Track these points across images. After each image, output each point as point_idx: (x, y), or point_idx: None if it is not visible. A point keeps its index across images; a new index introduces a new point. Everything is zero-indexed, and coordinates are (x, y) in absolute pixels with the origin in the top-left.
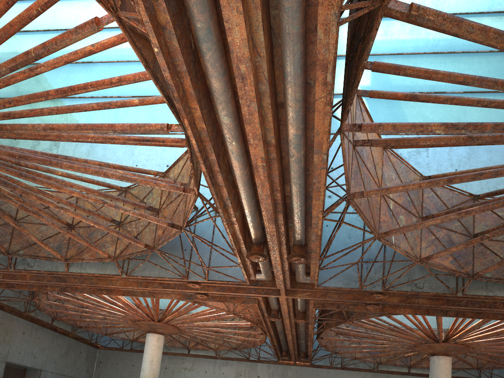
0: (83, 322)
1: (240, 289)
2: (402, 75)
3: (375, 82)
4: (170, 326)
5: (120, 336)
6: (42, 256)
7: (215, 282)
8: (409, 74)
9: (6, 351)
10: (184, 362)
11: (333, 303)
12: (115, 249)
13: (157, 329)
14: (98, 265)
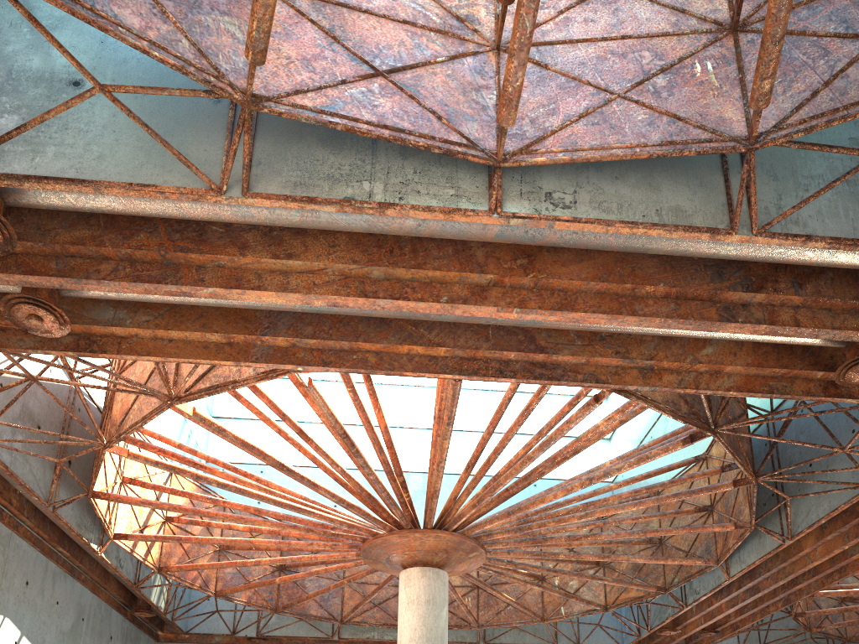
0: None
1: None
2: None
3: None
4: None
5: None
6: (694, 573)
7: None
8: None
9: None
10: None
11: None
12: (749, 508)
13: None
14: (754, 545)
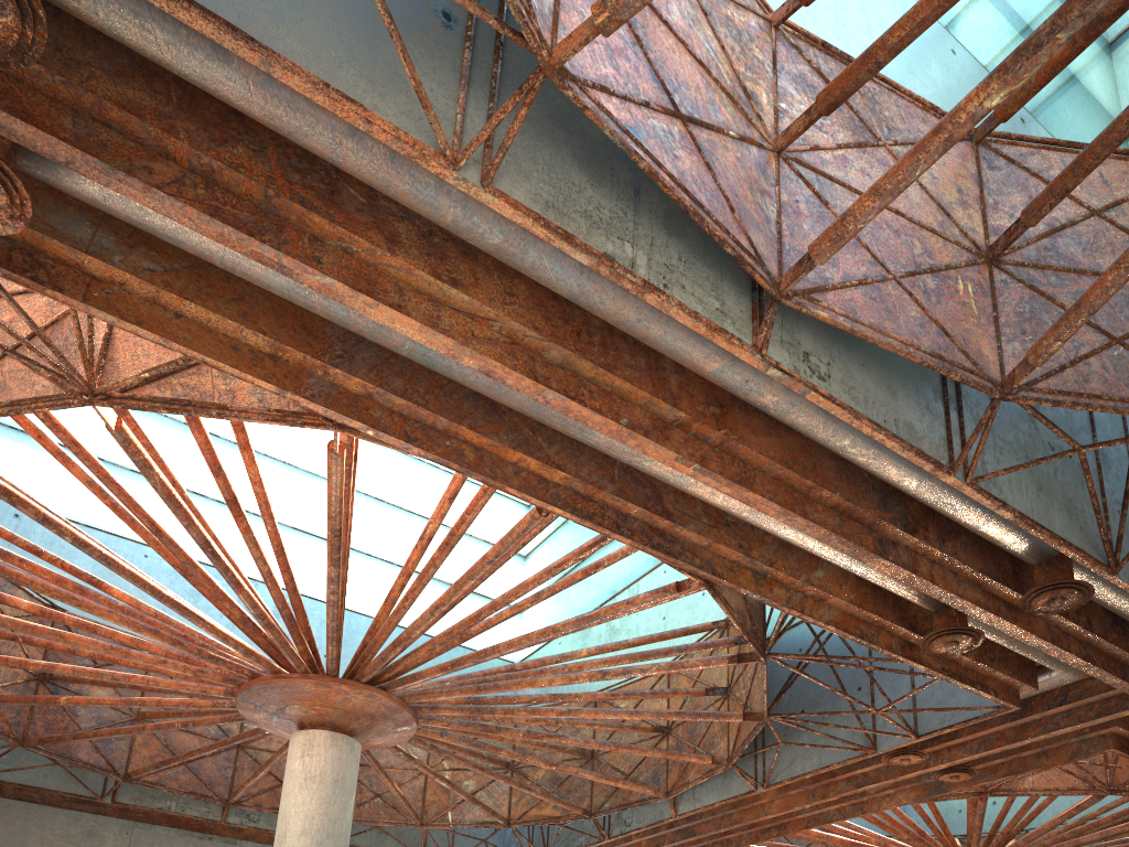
0: None
1: (1029, 726)
2: (889, 58)
3: None
4: None
5: None
6: (633, 801)
7: (936, 734)
8: (900, 41)
9: None
10: None
11: None
12: (728, 743)
13: None
14: (717, 785)
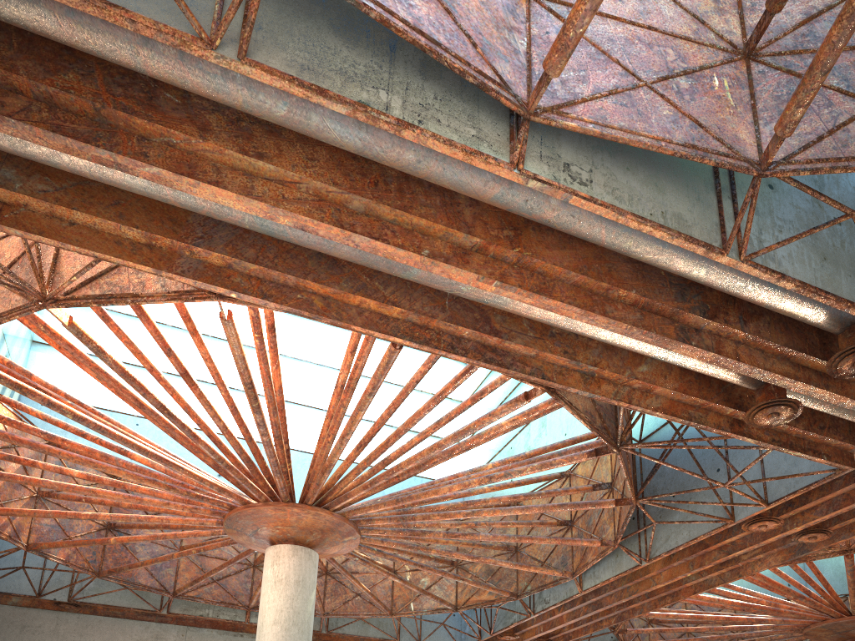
0: None
1: None
2: None
3: None
4: None
5: None
6: (548, 583)
7: (784, 501)
8: None
9: None
10: None
11: None
12: (614, 528)
13: (852, 631)
14: (611, 563)
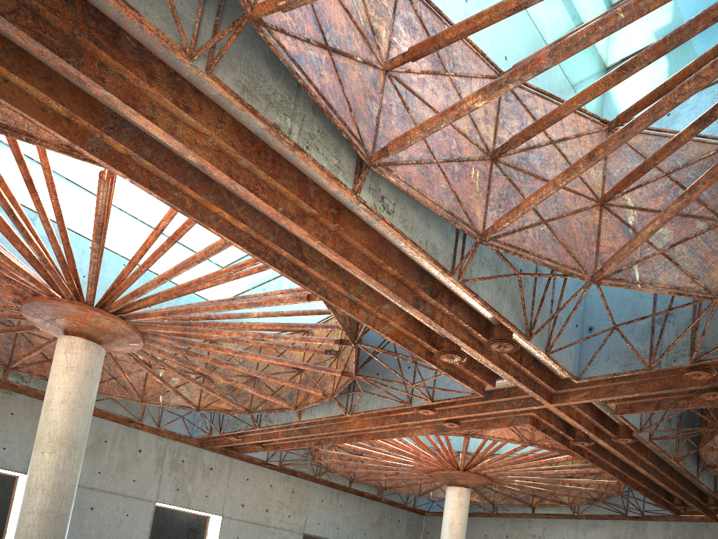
0: (390, 482)
1: (489, 405)
2: (445, 45)
3: (680, 11)
4: (470, 474)
5: (438, 496)
6: (276, 408)
7: (442, 402)
8: (451, 39)
9: (302, 521)
10: (531, 526)
11: (649, 402)
12: (333, 385)
13: (456, 480)
14: (325, 407)
